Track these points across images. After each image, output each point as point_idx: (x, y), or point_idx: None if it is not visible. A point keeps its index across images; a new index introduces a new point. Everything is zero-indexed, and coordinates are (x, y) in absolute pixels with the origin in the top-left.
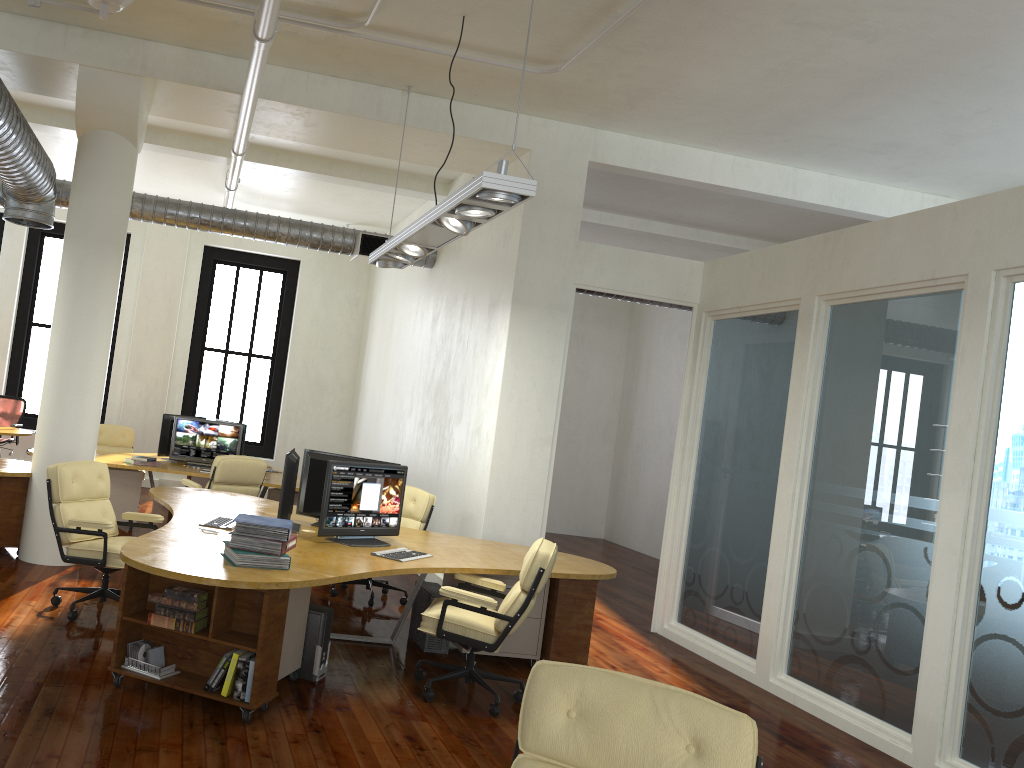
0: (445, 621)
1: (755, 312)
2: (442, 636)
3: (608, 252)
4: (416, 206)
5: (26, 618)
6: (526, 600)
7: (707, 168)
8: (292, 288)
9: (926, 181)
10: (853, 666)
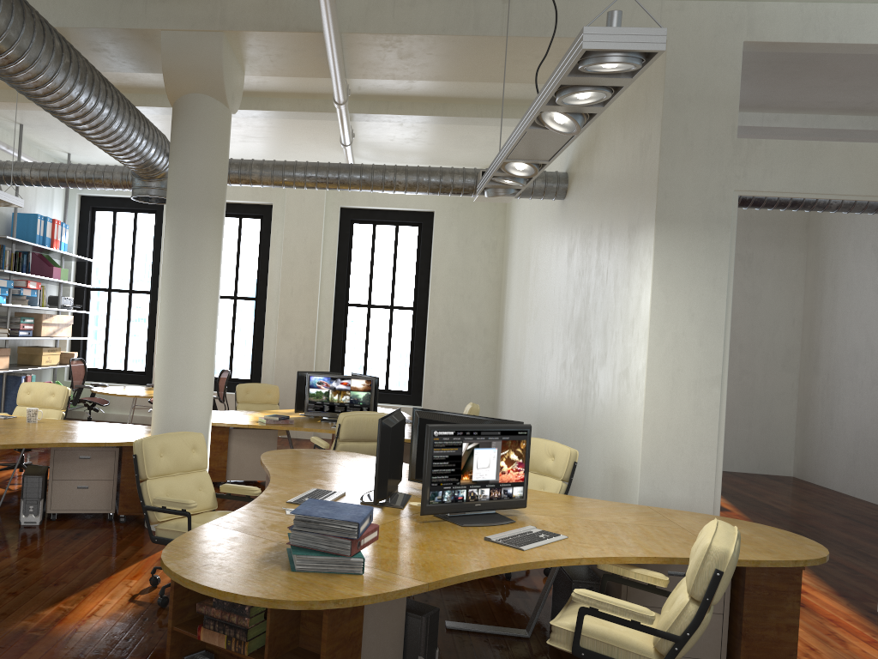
0: (583, 635)
1: None
2: (580, 655)
3: (779, 148)
4: None
5: (116, 604)
6: (698, 614)
7: None
8: (428, 239)
9: None
10: None
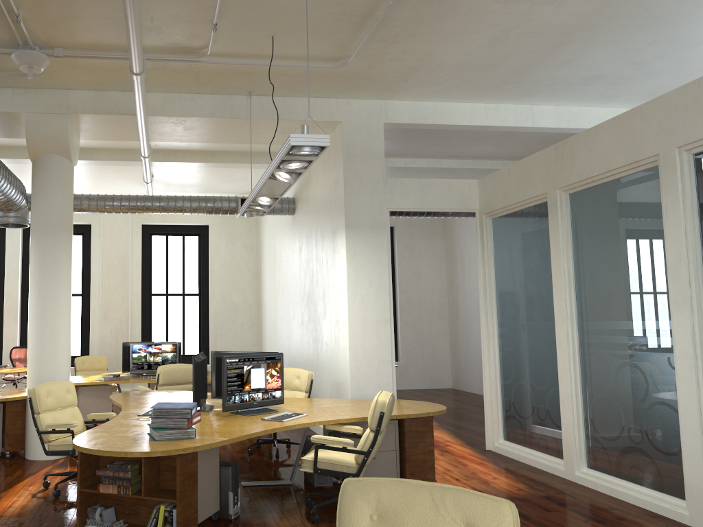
0: (318, 461)
1: (518, 208)
2: (318, 472)
3: (408, 183)
4: None
5: (24, 500)
6: (374, 437)
7: (468, 115)
8: (205, 244)
9: (626, 99)
10: (633, 454)
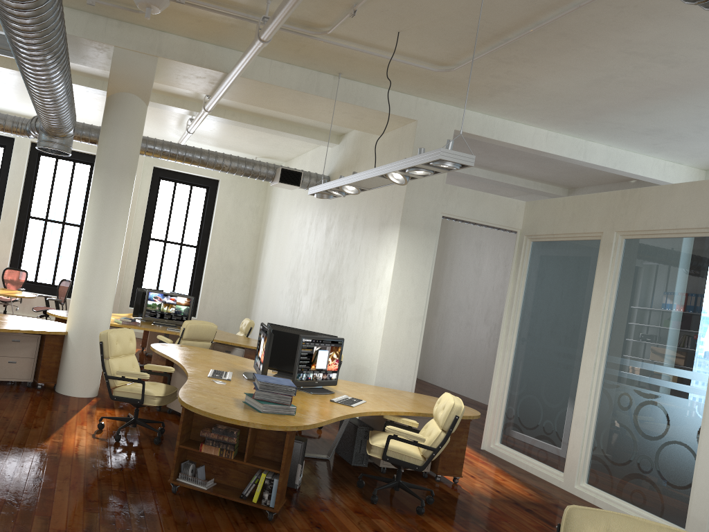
0: (388, 449)
1: (565, 238)
2: (386, 460)
3: (464, 192)
4: (310, 148)
5: (86, 439)
6: (446, 437)
7: (530, 138)
8: (212, 199)
9: (670, 153)
10: (639, 481)
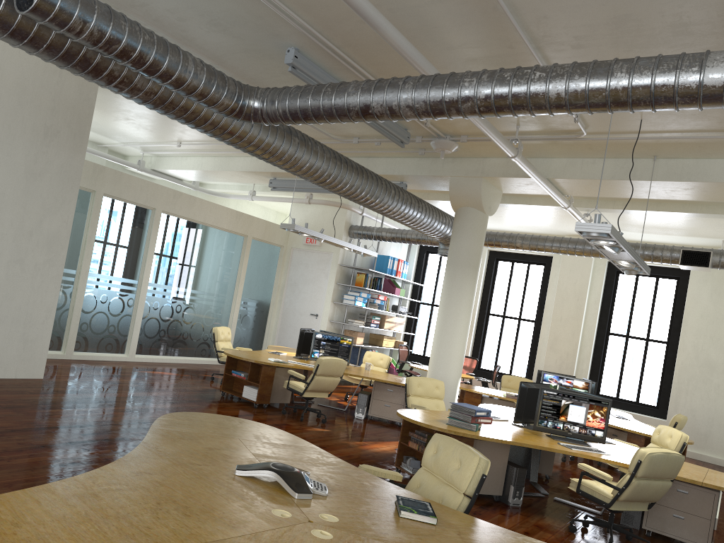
0: (582, 484)
1: None
2: (578, 493)
3: None
4: None
5: (388, 448)
6: (628, 479)
7: None
8: (683, 290)
9: None
10: None
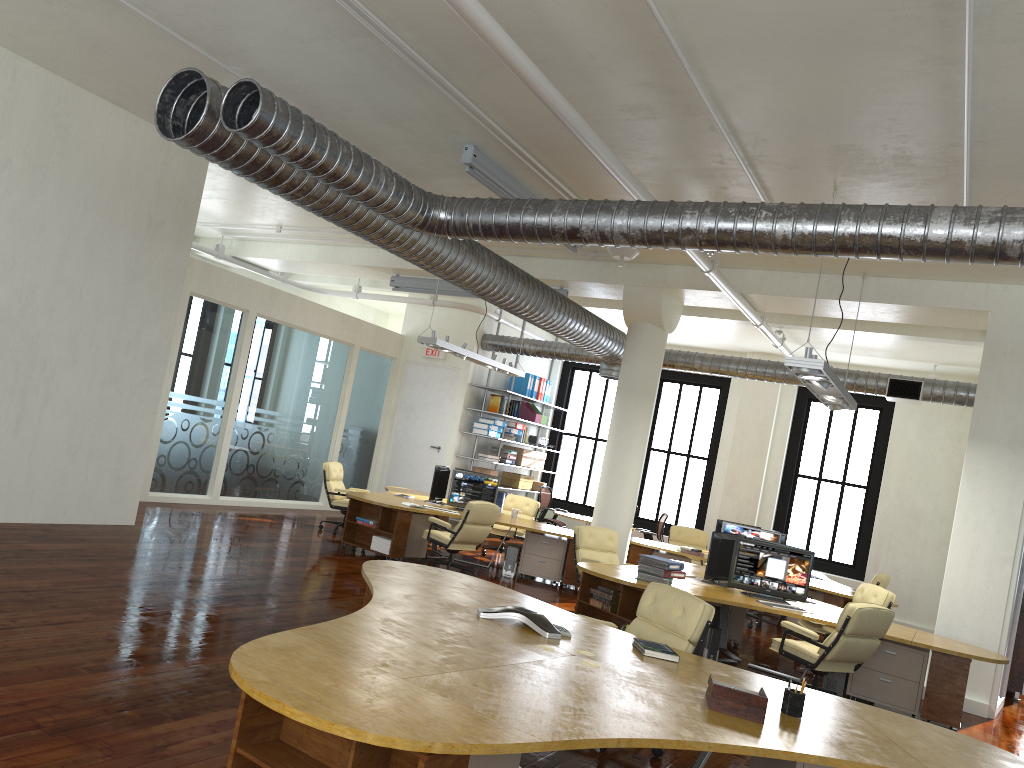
0: (785, 644)
1: None
2: (781, 653)
3: None
4: (981, 349)
5: None
6: (836, 636)
7: None
8: (887, 423)
9: None
10: None
